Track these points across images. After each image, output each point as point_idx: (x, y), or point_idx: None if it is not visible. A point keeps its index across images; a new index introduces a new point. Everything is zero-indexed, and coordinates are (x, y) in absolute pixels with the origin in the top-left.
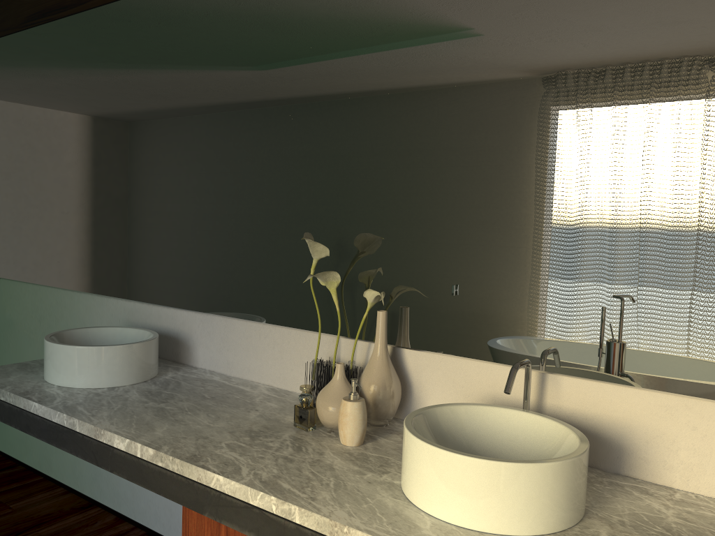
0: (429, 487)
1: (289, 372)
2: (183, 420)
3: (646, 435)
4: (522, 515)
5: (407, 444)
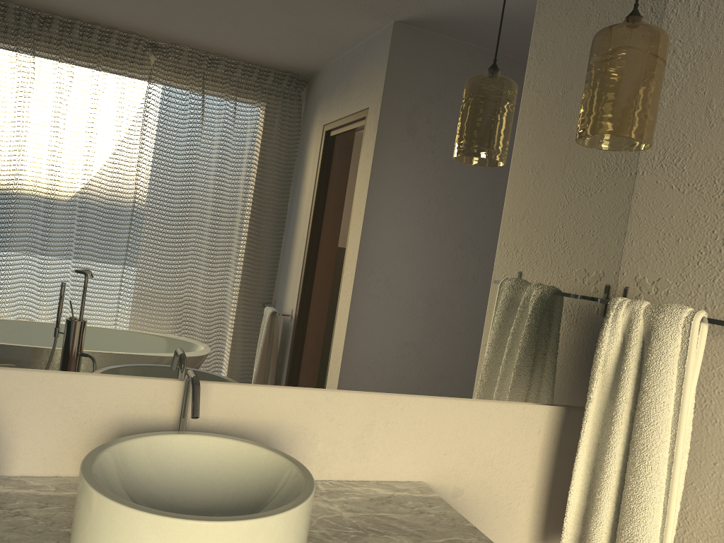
0: None
1: None
2: None
3: (291, 433)
4: None
5: (121, 525)
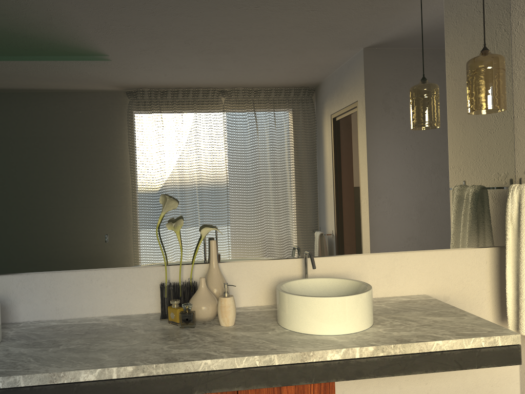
0: (325, 320)
1: (124, 301)
2: (105, 348)
3: (354, 276)
4: (367, 318)
5: (301, 303)
